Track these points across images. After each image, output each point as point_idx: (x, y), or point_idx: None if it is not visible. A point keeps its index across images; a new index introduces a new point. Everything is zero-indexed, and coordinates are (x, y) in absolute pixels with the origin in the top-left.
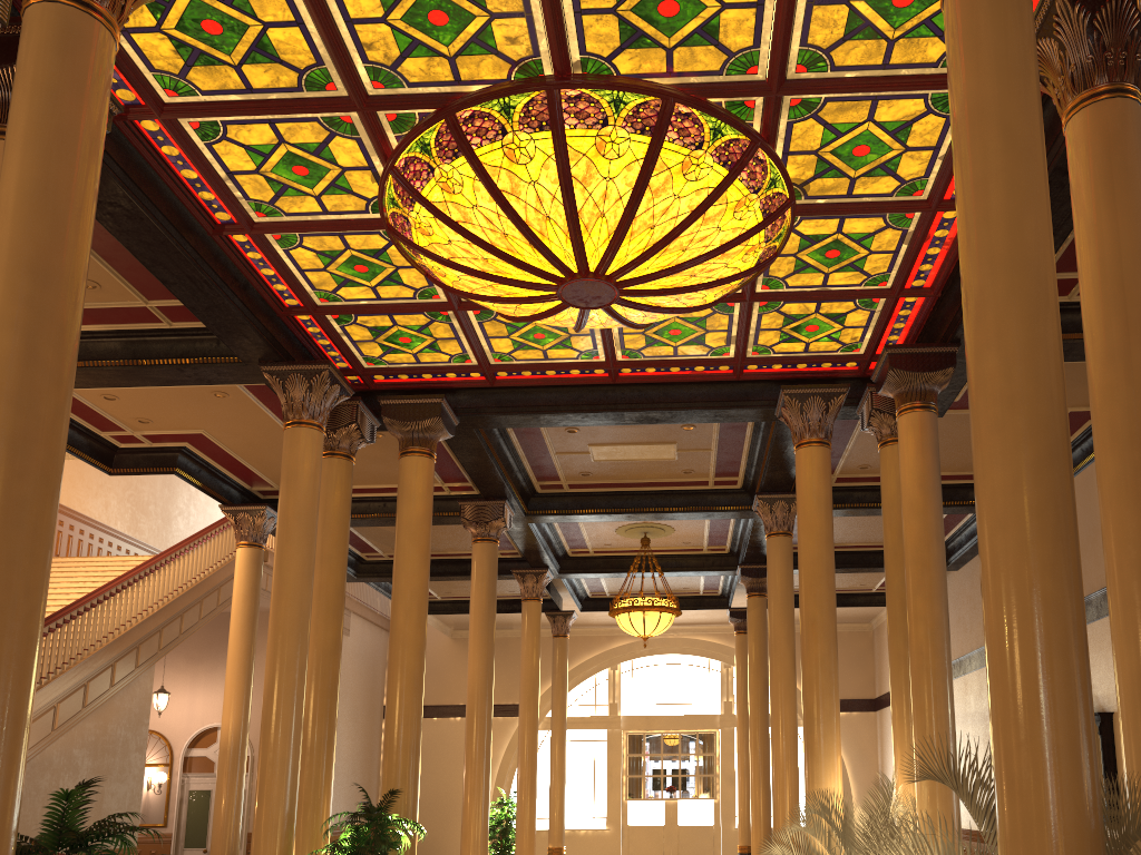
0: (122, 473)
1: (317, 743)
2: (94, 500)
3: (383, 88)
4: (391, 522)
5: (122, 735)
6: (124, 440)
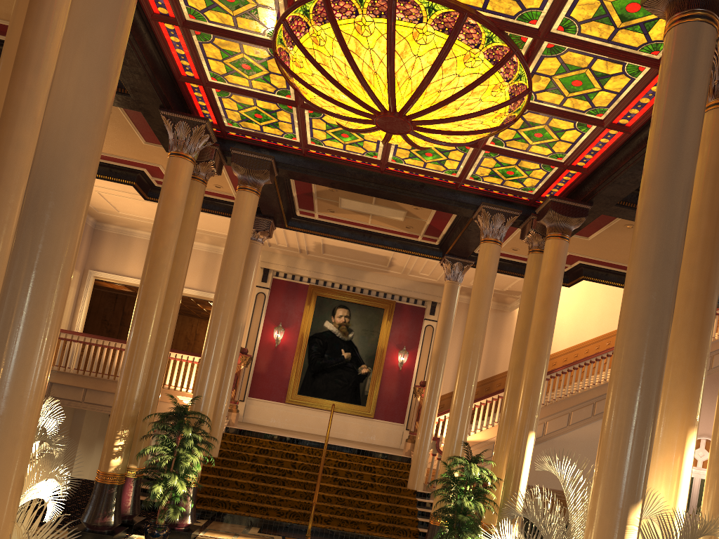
0: (571, 285)
1: (500, 422)
2: None
3: (290, 95)
4: None
5: None
6: None
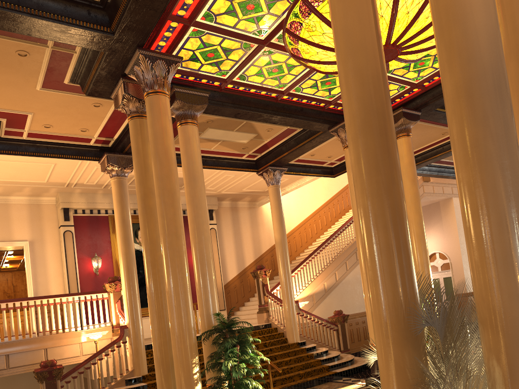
0: (337, 175)
1: None
2: None
3: (264, 35)
4: (449, 154)
5: None
6: (331, 164)
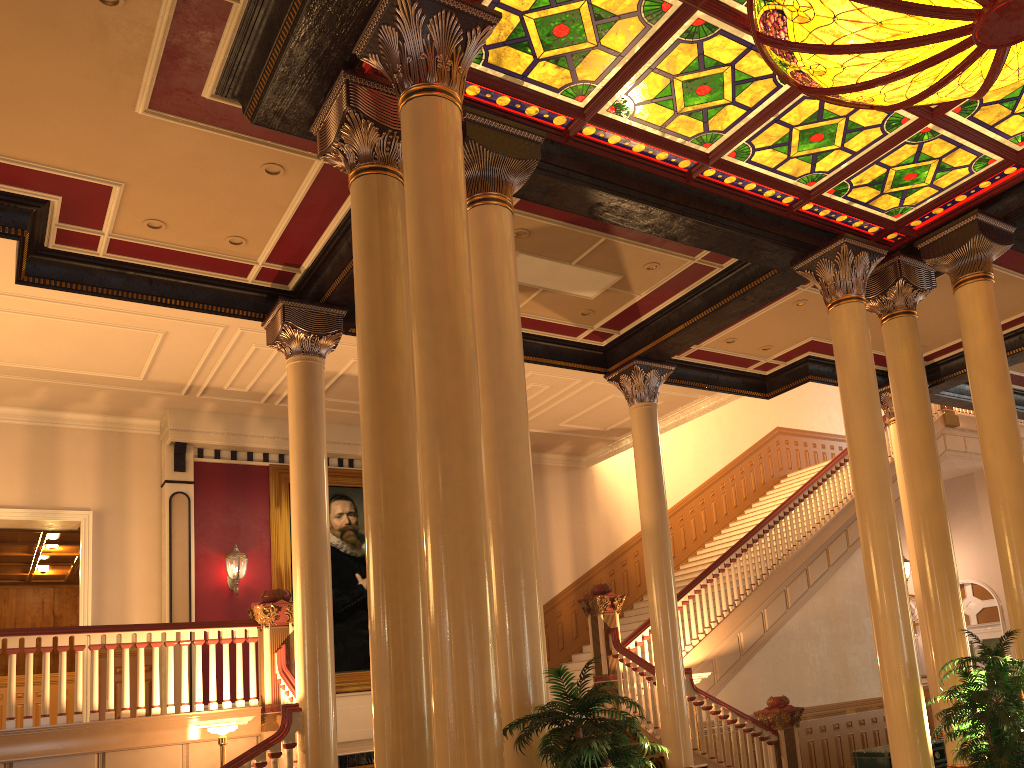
0: (774, 395)
1: (936, 593)
2: (817, 417)
3: None
4: None
5: (849, 604)
6: (765, 368)
